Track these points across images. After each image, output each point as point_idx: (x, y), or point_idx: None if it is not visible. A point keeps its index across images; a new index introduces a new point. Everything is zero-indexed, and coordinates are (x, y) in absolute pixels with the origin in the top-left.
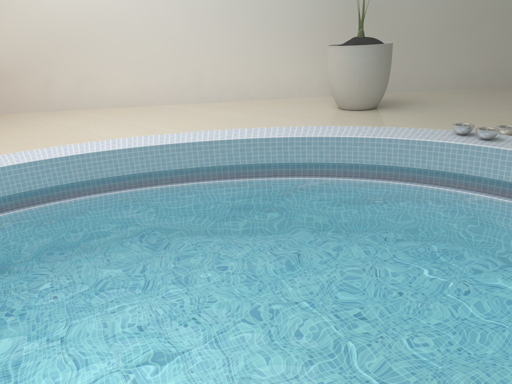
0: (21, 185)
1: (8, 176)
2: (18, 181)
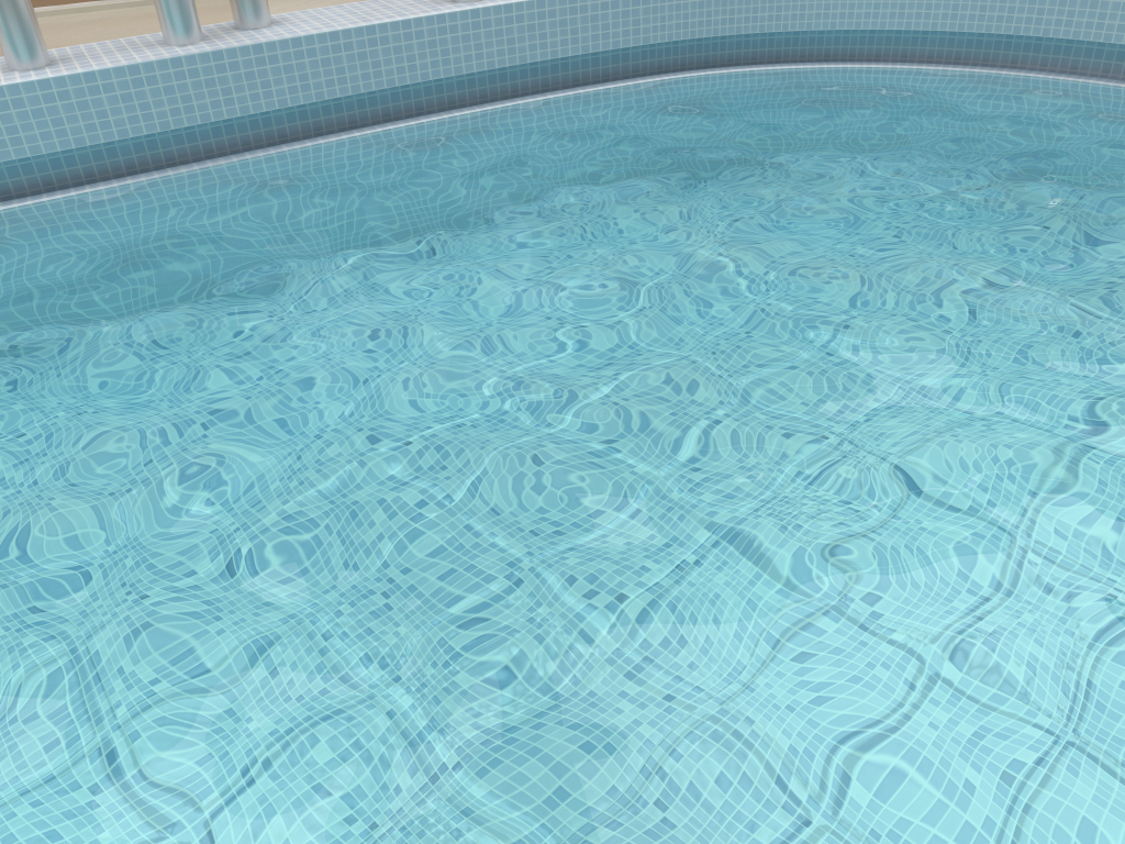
0: (1124, 29)
1: (1111, 0)
2: (1124, 18)
